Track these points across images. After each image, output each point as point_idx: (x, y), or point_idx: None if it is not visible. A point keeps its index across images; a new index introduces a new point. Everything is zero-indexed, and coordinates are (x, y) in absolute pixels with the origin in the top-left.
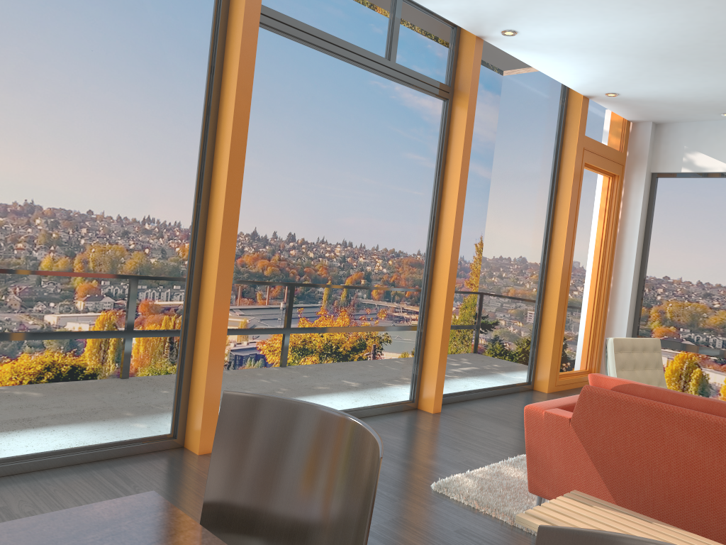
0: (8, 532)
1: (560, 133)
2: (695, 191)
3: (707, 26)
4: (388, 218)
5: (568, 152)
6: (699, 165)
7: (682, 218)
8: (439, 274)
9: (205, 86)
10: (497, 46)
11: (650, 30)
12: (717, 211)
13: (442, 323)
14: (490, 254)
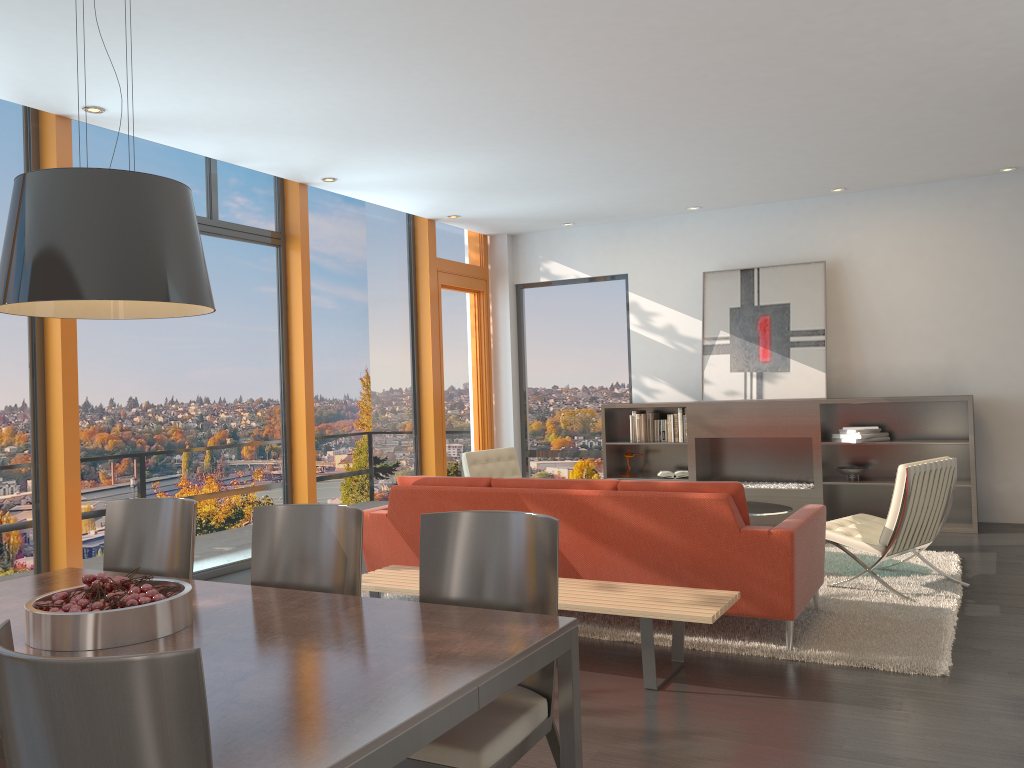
0: None
1: (411, 257)
2: (555, 299)
3: (497, 169)
4: (234, 370)
5: (422, 277)
6: (554, 274)
7: (548, 327)
8: (296, 419)
9: None
10: (323, 188)
11: (452, 173)
12: (576, 317)
13: (307, 466)
14: (353, 390)
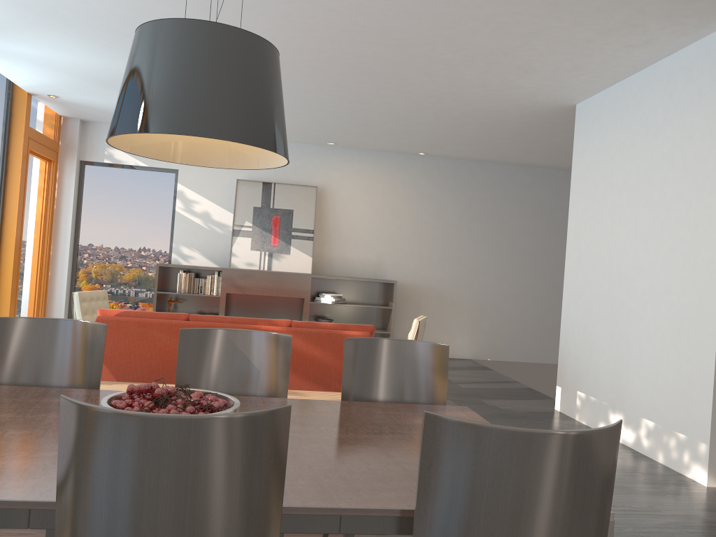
0: None
1: (8, 121)
2: (115, 178)
3: None
4: None
5: (16, 140)
6: (117, 158)
7: (106, 199)
8: None
9: None
10: None
11: (98, 66)
12: (131, 194)
13: None
14: None
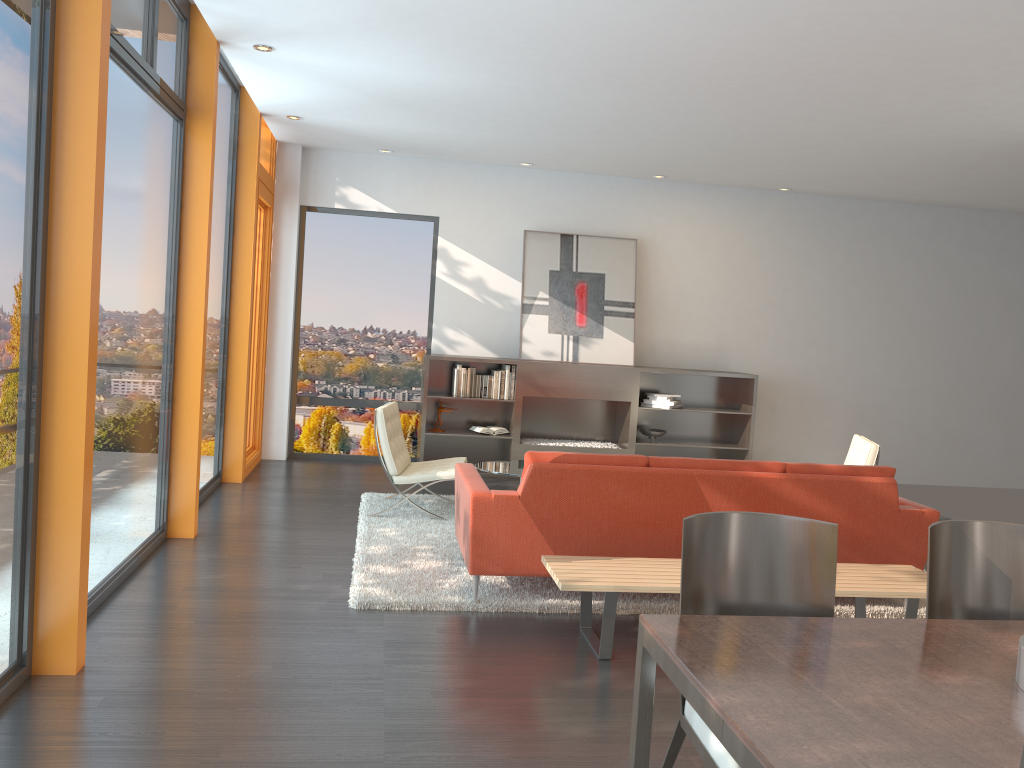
0: (695, 656)
1: (235, 156)
2: (349, 231)
3: (461, 90)
4: (148, 288)
5: (245, 183)
6: (353, 202)
7: (337, 260)
8: (186, 357)
9: (34, 114)
10: (227, 54)
11: (411, 81)
12: (372, 254)
13: (198, 421)
14: None
